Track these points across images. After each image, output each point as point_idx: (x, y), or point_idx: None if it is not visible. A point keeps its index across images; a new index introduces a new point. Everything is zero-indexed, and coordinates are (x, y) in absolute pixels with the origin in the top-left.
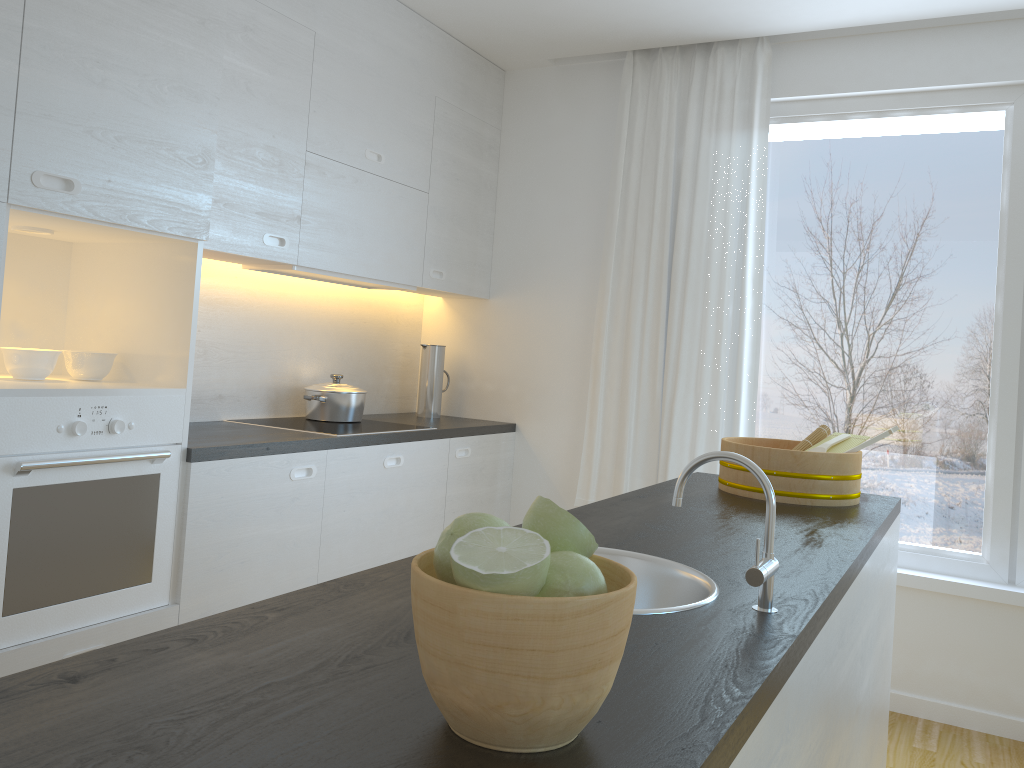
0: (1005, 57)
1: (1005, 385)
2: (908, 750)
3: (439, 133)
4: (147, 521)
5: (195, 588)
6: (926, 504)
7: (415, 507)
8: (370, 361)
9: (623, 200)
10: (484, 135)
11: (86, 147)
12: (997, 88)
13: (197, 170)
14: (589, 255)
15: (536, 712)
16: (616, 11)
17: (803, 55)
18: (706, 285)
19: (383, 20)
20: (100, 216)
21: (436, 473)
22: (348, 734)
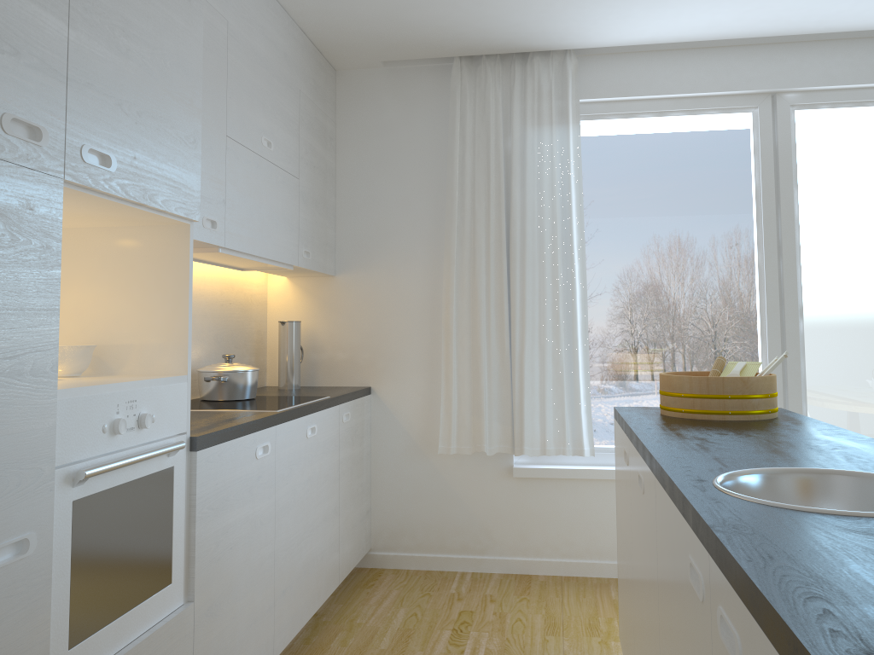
0: (752, 72)
1: (771, 318)
2: None
3: (302, 124)
4: (167, 519)
5: (203, 582)
6: None
7: (324, 472)
8: (235, 340)
9: (460, 184)
10: (327, 127)
11: (118, 121)
12: (746, 95)
13: (190, 149)
14: (430, 232)
15: None
16: (468, 21)
17: (601, 65)
18: (541, 253)
19: (267, 15)
20: (130, 195)
21: (334, 438)
22: None
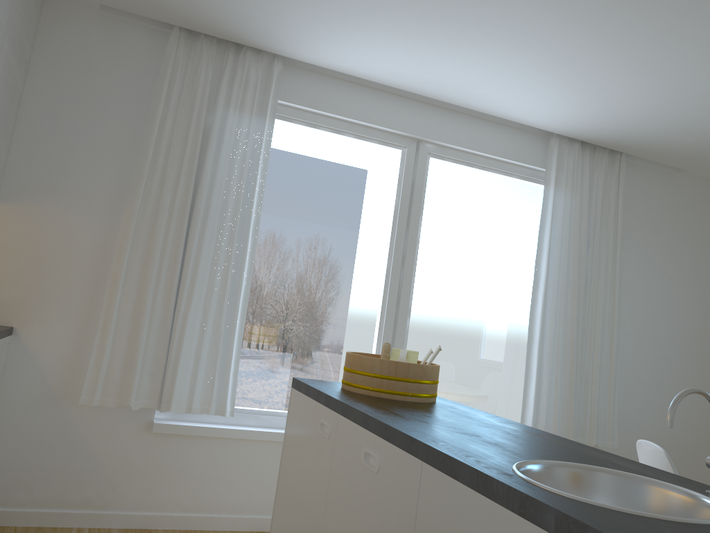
0: (409, 120)
1: (389, 313)
2: None
3: (8, 34)
4: None
5: None
6: None
7: None
8: None
9: (156, 144)
10: (25, 48)
11: None
12: (400, 136)
13: None
14: (114, 182)
15: None
16: None
17: (300, 77)
18: (221, 225)
19: None
20: None
21: None
22: None
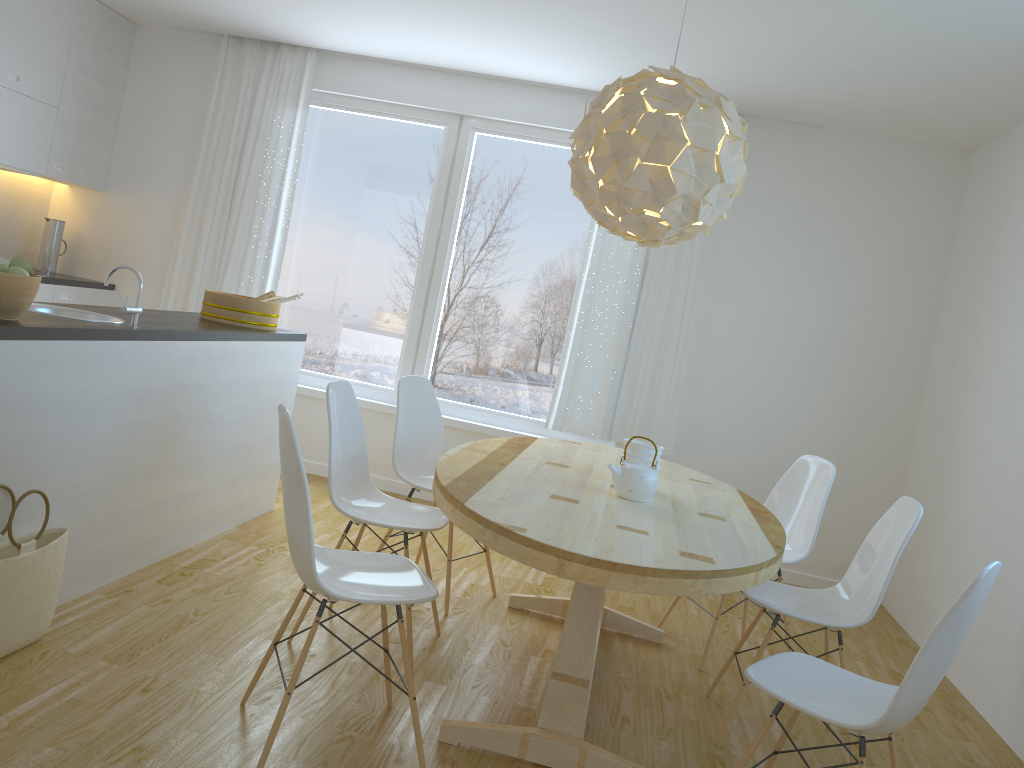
0: (445, 95)
1: (419, 291)
2: (322, 490)
3: (72, 66)
4: None
5: None
6: (370, 358)
7: None
8: (1, 224)
9: (209, 138)
10: (113, 71)
11: None
12: (441, 112)
13: None
14: (182, 172)
15: None
16: (207, 11)
17: (337, 65)
18: (255, 205)
19: None
20: None
21: None
22: None
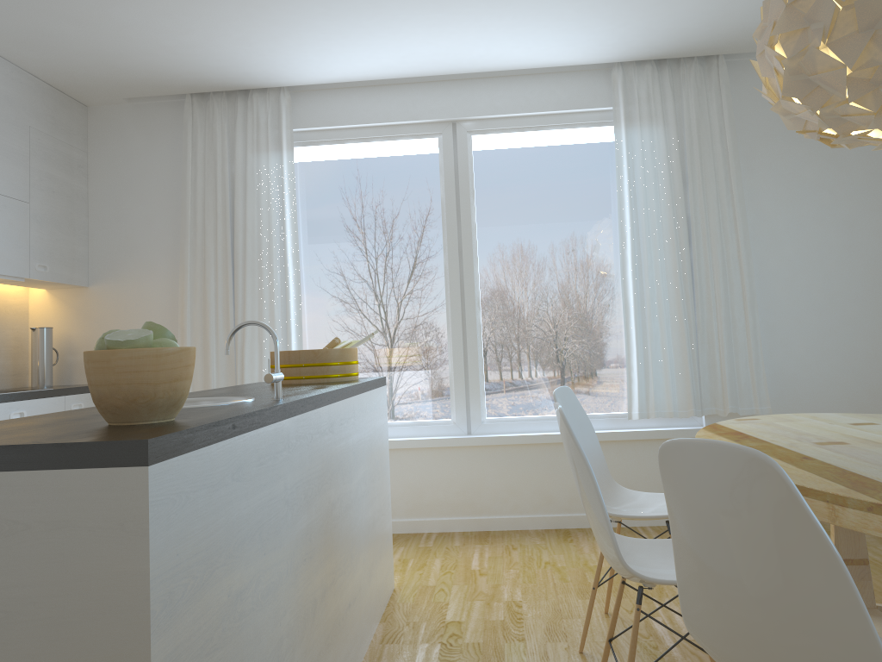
0: (434, 104)
1: (454, 309)
2: (415, 549)
3: (35, 155)
4: None
5: None
6: (417, 393)
7: None
8: None
9: (193, 203)
10: (74, 157)
11: None
12: (432, 123)
13: None
14: (170, 246)
15: (152, 400)
16: (175, 66)
17: (312, 100)
18: (260, 261)
19: None
20: None
21: None
22: (59, 430)
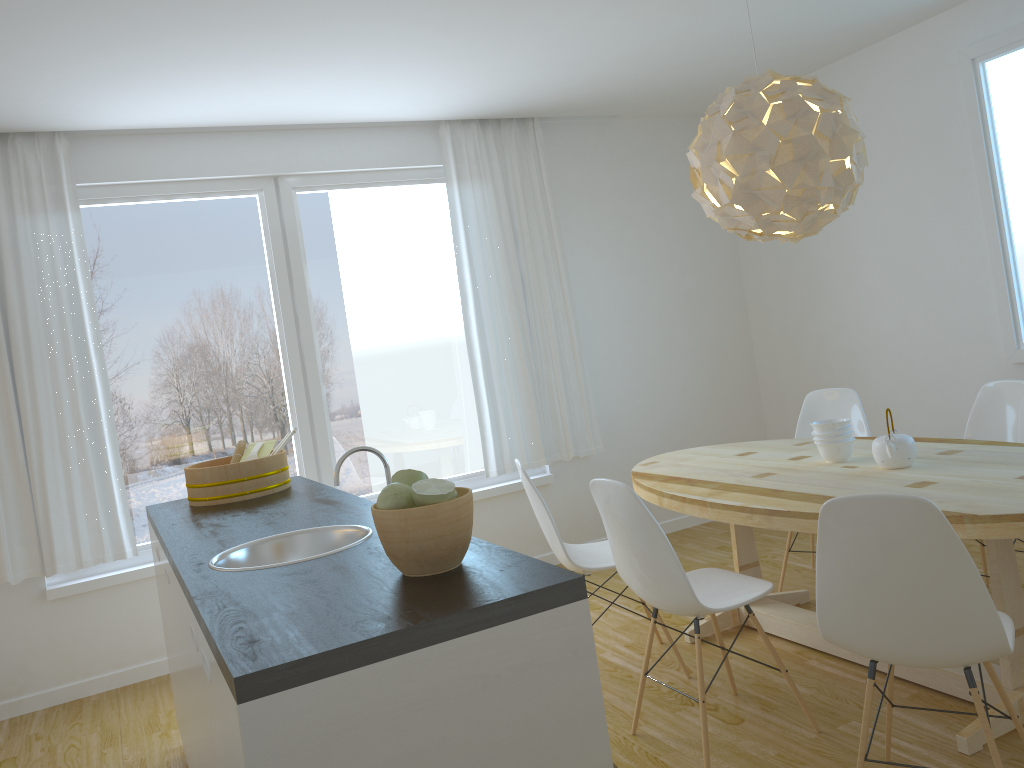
0: (254, 157)
1: (296, 387)
2: None
3: None
4: None
5: None
6: None
7: None
8: None
9: None
10: None
11: None
12: (250, 178)
13: None
14: None
15: (465, 544)
16: None
17: (98, 148)
18: (52, 354)
19: None
20: None
21: None
22: (400, 591)
